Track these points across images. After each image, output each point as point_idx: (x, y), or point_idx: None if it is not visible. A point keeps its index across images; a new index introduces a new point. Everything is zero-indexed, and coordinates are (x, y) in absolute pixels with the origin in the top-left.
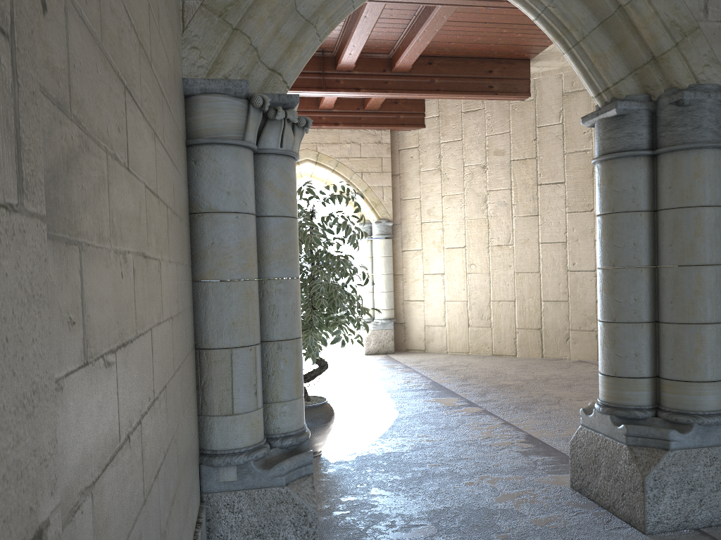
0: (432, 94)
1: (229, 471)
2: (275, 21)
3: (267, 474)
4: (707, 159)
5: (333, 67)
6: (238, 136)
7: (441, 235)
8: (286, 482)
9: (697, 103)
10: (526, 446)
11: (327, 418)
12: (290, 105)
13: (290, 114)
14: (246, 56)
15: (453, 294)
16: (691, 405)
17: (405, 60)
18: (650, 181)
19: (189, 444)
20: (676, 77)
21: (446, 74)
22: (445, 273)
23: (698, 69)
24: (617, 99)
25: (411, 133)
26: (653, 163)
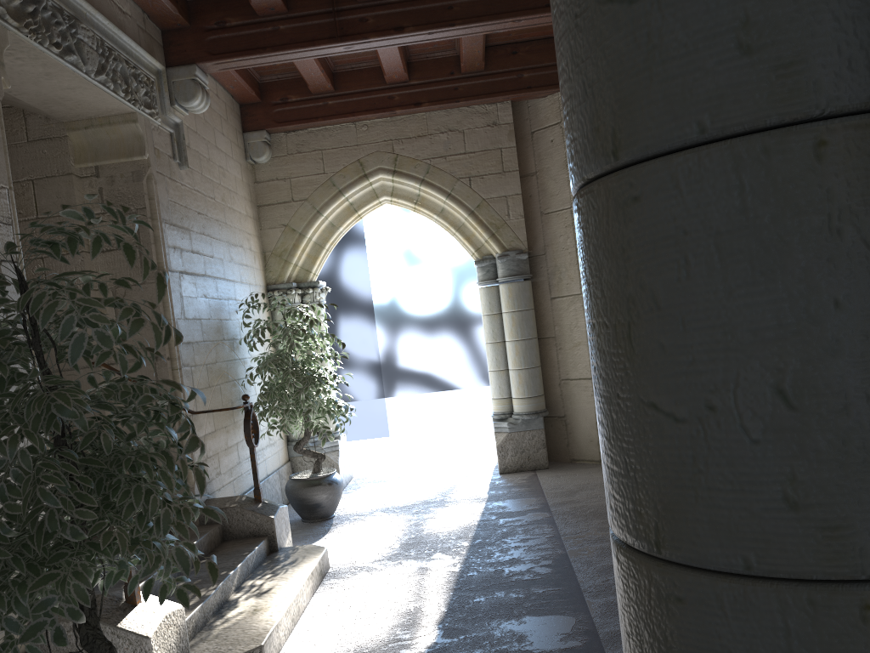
0: (538, 15)
1: None
2: None
3: None
4: None
5: None
6: None
7: None
8: None
9: None
10: None
11: None
12: None
13: None
14: None
15: None
16: None
17: None
18: None
19: None
20: None
21: None
22: None
23: None
24: None
25: (547, 100)
26: None
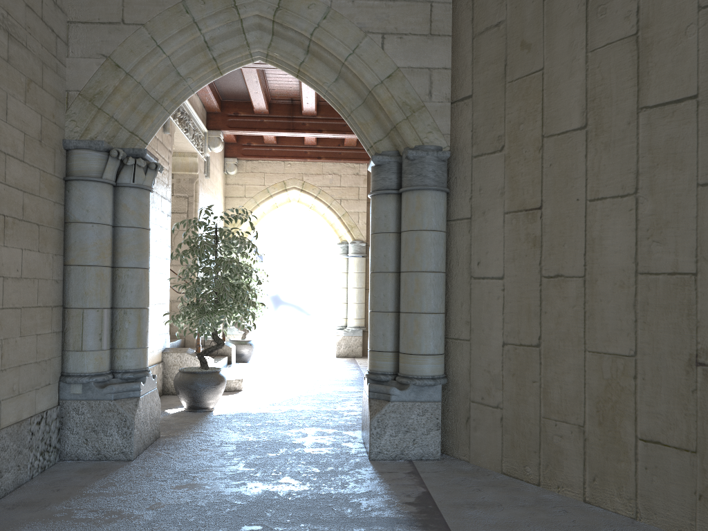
0: None
1: (77, 387)
2: (130, 103)
3: (101, 391)
4: (425, 198)
5: (300, 113)
6: (97, 175)
7: None
8: (114, 398)
9: (419, 158)
10: None
11: (215, 382)
12: (141, 155)
13: (138, 161)
14: (109, 125)
15: None
16: (411, 371)
17: None
18: (398, 211)
19: (34, 359)
20: (406, 140)
21: None
22: None
23: (423, 135)
24: (377, 154)
25: None
26: (400, 199)
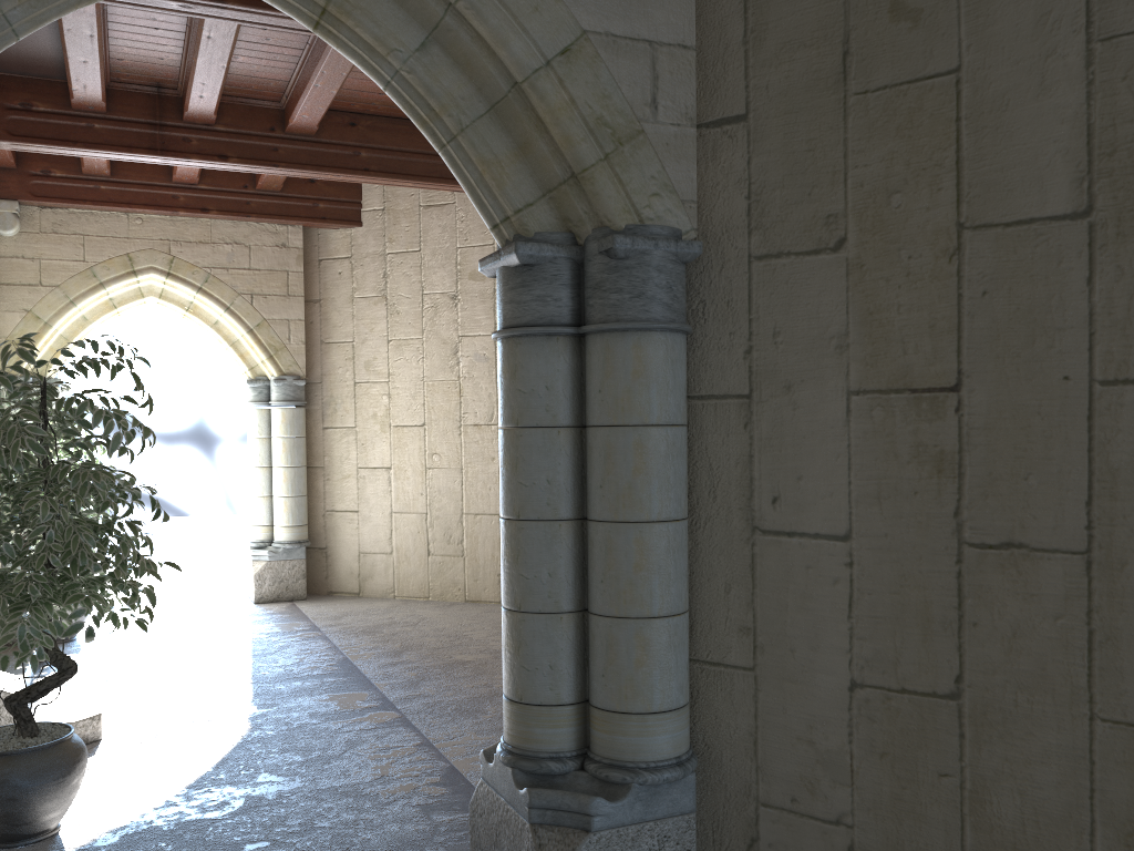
0: (357, 176)
1: None
2: None
3: None
4: (654, 349)
5: (178, 116)
6: None
7: (387, 405)
8: None
9: (638, 256)
10: (436, 792)
11: (64, 768)
12: None
13: None
14: None
15: (405, 502)
16: (630, 752)
17: (304, 115)
18: (576, 376)
19: None
20: (606, 211)
21: (381, 145)
22: (392, 467)
23: (641, 200)
24: (523, 237)
25: (340, 233)
26: (580, 347)
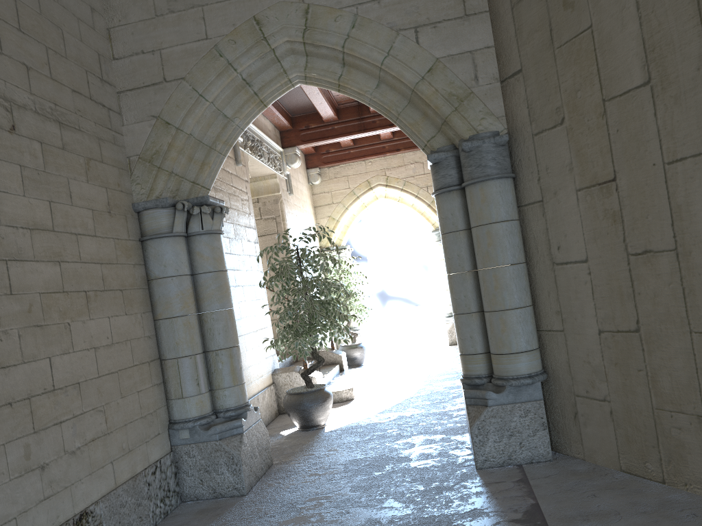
0: None
1: (184, 432)
2: (185, 155)
3: (206, 433)
4: (489, 188)
5: (369, 112)
6: (168, 230)
7: None
8: (219, 438)
9: (476, 149)
10: None
11: (321, 399)
12: (204, 202)
13: (203, 209)
14: (171, 180)
15: None
16: (505, 372)
17: None
18: (464, 207)
19: (139, 414)
20: (459, 132)
21: None
22: None
23: (475, 123)
24: (433, 151)
25: None
26: (464, 193)
